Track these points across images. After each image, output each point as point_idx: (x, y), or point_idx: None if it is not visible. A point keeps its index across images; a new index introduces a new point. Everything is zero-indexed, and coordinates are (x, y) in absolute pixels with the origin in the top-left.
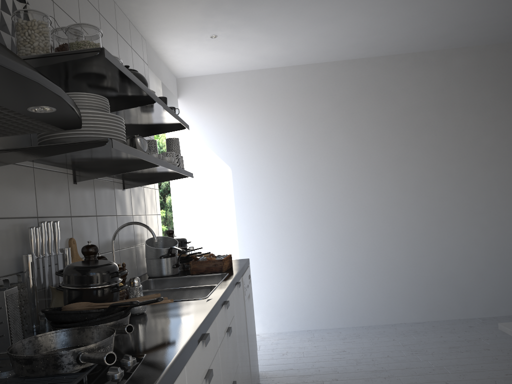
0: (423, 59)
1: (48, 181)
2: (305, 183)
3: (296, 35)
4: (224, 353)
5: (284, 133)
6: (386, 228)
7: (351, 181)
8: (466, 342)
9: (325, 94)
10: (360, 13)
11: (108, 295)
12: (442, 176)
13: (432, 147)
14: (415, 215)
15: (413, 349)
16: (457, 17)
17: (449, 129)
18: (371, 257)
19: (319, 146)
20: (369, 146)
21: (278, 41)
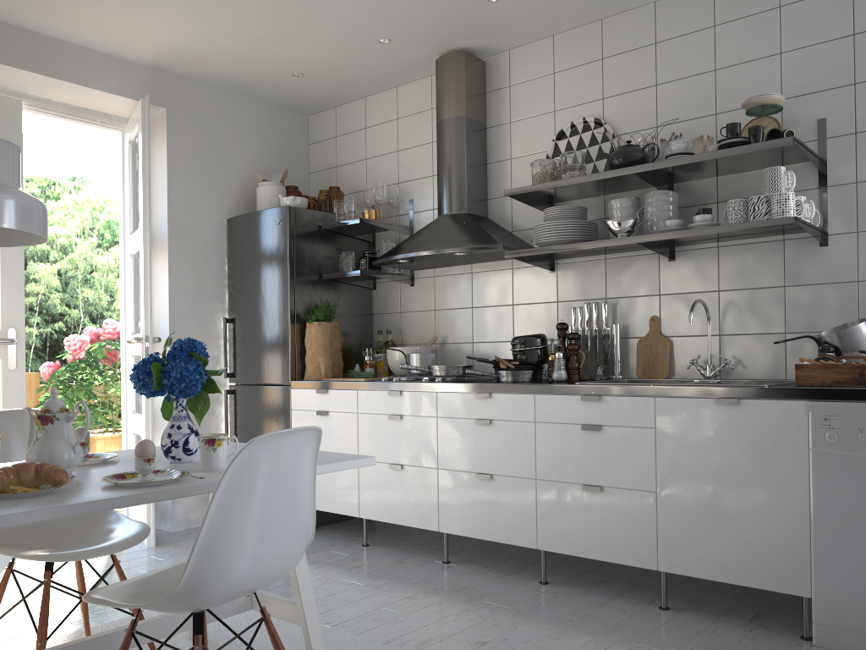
0: None
1: (624, 266)
2: None
3: None
4: (557, 436)
5: None
6: None
7: None
8: None
9: None
10: None
11: (514, 357)
12: None
13: None
14: None
15: None
16: None
17: None
18: None
19: None
20: None
21: None
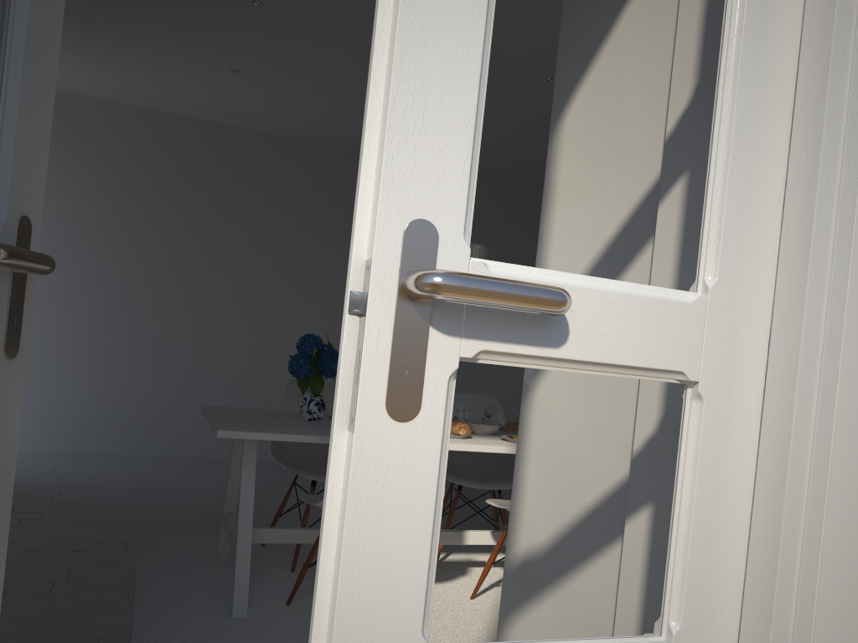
0: (295, 148)
1: None
2: (113, 260)
3: (126, 73)
4: None
5: (96, 189)
6: (209, 339)
7: (176, 272)
8: (260, 477)
9: (163, 153)
10: (203, 76)
11: None
12: (289, 290)
13: (284, 253)
14: (248, 330)
15: (195, 477)
16: (321, 114)
17: (308, 237)
18: (182, 371)
19: (142, 218)
20: (208, 234)
21: (102, 72)
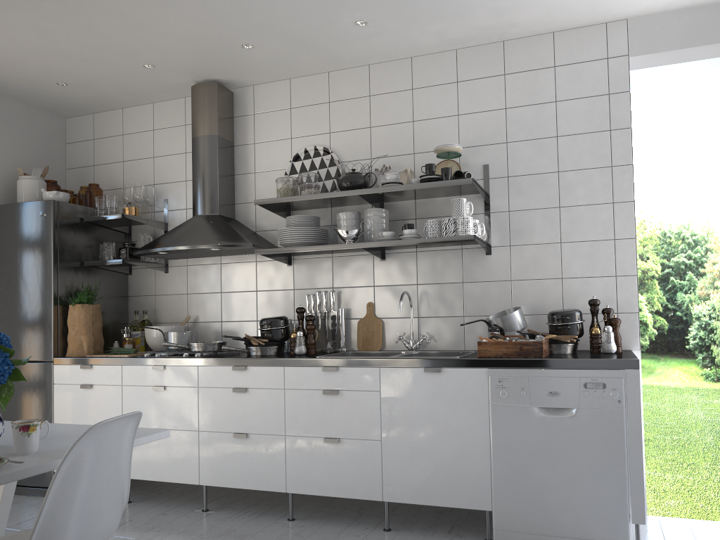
0: None
1: (347, 263)
2: None
3: None
4: (303, 400)
5: None
6: None
7: None
8: None
9: None
10: None
11: (262, 335)
12: None
13: None
14: None
15: None
16: None
17: None
18: None
19: None
20: None
21: None
